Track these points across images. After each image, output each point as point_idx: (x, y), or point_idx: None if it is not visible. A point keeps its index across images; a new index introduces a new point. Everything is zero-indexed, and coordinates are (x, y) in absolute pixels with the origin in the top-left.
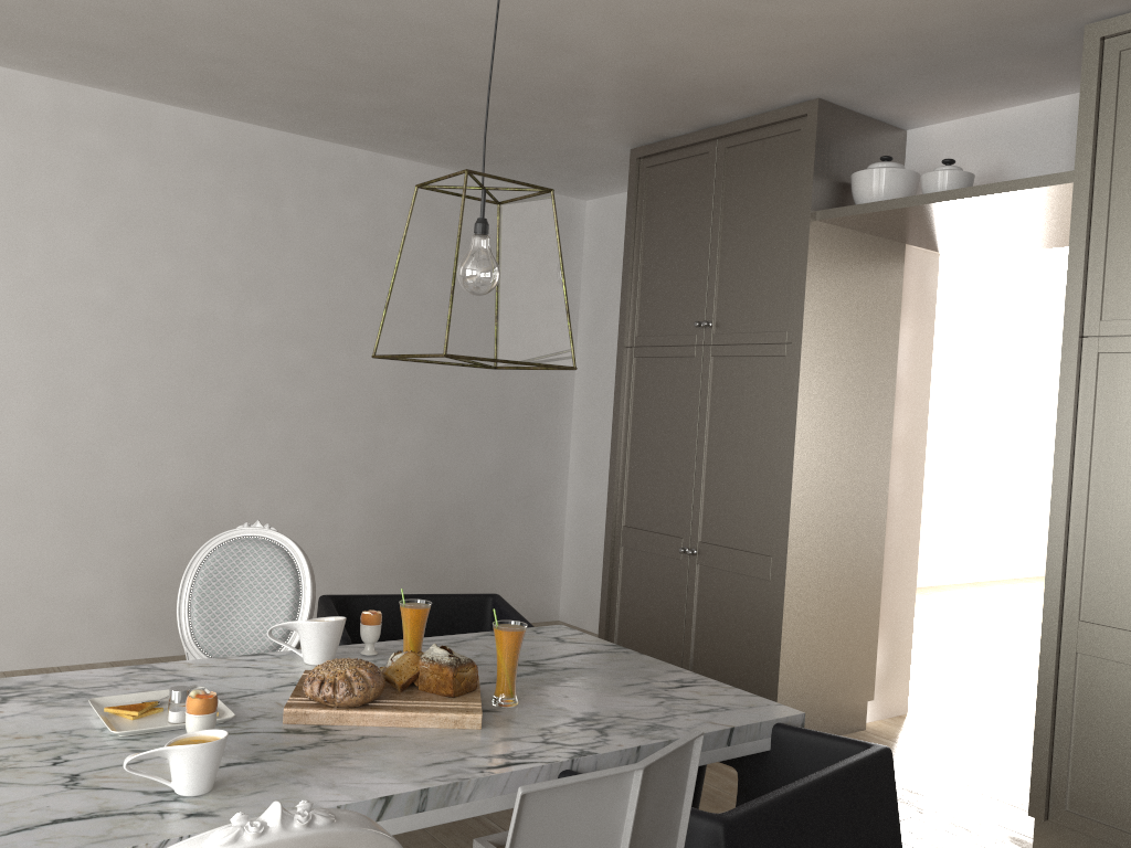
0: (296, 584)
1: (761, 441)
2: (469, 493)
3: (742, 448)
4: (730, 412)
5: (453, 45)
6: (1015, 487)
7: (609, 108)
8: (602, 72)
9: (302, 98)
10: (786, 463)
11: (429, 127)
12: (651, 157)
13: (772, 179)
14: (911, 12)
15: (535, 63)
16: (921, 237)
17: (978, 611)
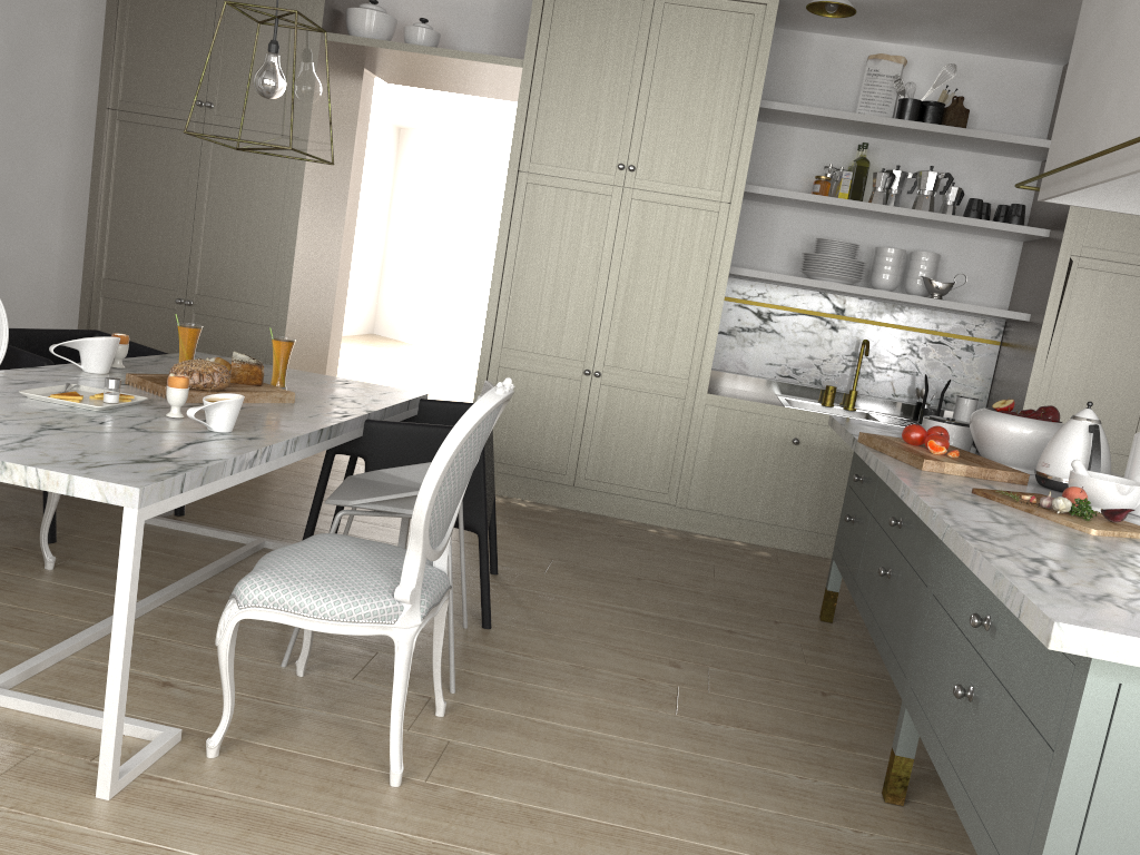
0: None
1: (264, 214)
2: None
3: (244, 218)
4: (232, 186)
5: None
6: None
7: None
8: None
9: None
10: (291, 234)
11: None
12: None
13: None
14: None
15: None
16: (382, 68)
17: None
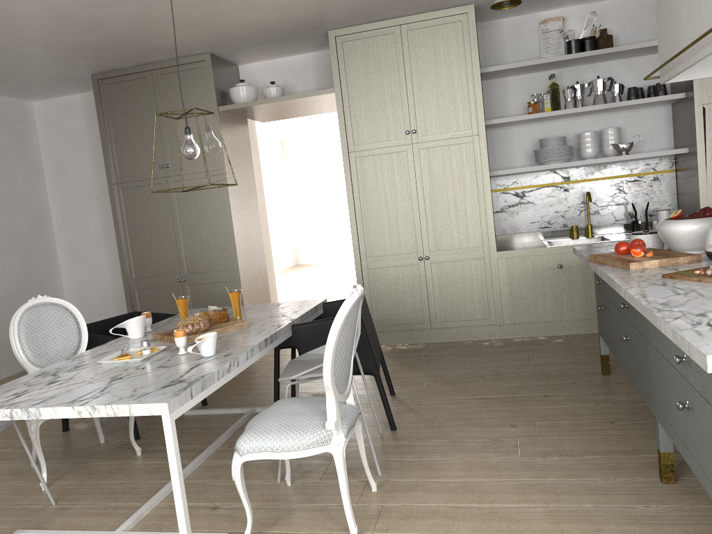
0: (75, 319)
1: (212, 218)
2: (10, 288)
3: (202, 223)
4: (190, 207)
5: (35, 25)
6: None
7: (98, 55)
8: (111, 40)
9: None
10: (229, 225)
11: None
12: (106, 79)
13: (190, 91)
14: (271, 24)
15: (76, 35)
16: (257, 115)
17: None
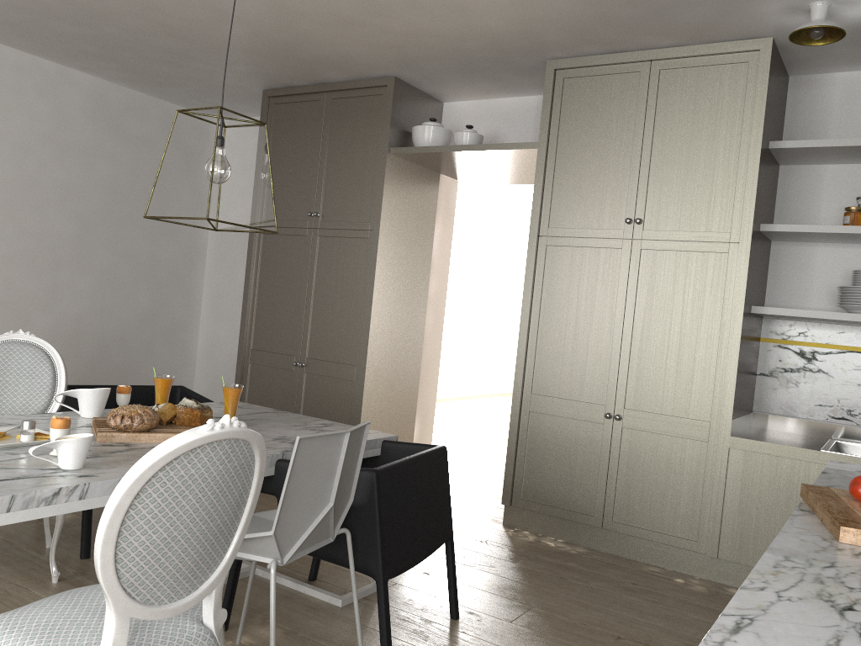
0: (54, 373)
1: (351, 292)
2: (128, 327)
3: (338, 297)
4: (330, 273)
5: (156, 5)
6: (487, 336)
7: (256, 62)
8: (258, 39)
9: (15, 19)
10: (367, 306)
11: (114, 54)
12: (278, 97)
13: (363, 124)
14: (457, 38)
15: (212, 26)
16: (450, 170)
17: (464, 412)
